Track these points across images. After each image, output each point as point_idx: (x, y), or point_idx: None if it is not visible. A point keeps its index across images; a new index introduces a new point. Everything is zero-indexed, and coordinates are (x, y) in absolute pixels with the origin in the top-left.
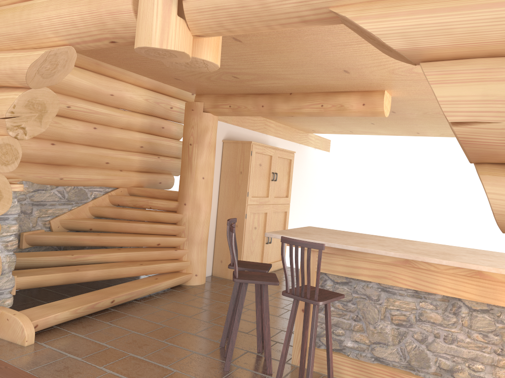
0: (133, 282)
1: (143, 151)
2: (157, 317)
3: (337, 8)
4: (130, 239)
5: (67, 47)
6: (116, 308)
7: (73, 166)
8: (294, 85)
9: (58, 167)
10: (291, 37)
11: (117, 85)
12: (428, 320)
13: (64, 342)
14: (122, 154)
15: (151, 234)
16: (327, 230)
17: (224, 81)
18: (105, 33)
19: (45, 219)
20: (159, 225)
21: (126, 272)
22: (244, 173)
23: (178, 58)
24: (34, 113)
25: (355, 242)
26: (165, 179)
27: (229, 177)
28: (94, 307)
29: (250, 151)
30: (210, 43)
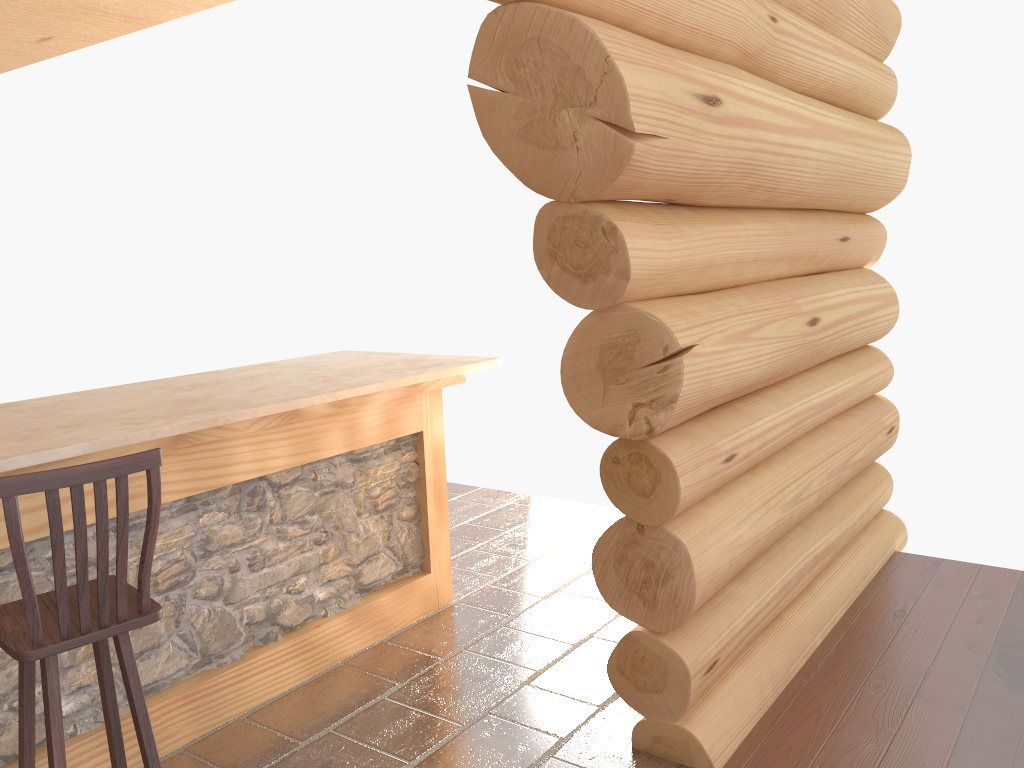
0: None
1: None
2: None
3: None
4: None
5: None
6: None
7: None
8: None
9: None
10: None
11: None
12: (223, 544)
13: None
14: None
15: None
16: None
17: None
18: None
19: None
20: None
21: None
22: None
23: None
24: None
25: (8, 440)
26: None
27: None
28: None
29: None
30: None
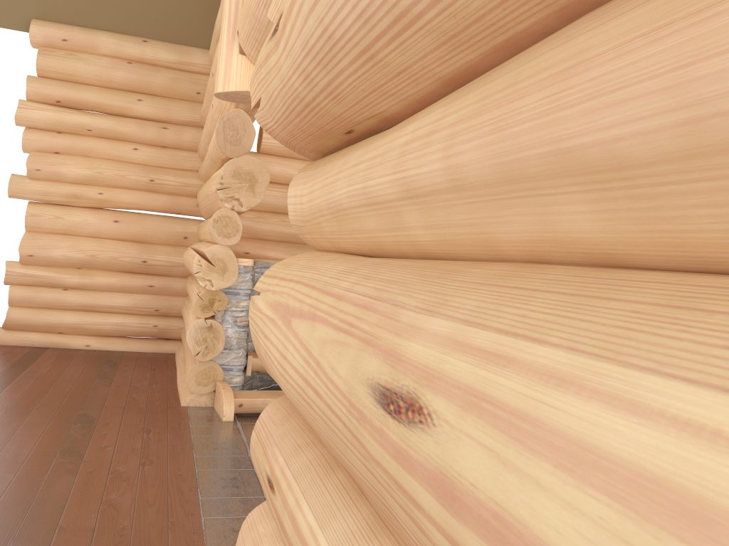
0: None
1: None
2: None
3: None
4: None
5: (235, 110)
6: None
7: None
8: None
9: None
10: None
11: None
12: None
13: None
14: None
15: None
16: None
17: None
18: None
19: None
20: None
21: None
22: None
23: None
24: (244, 183)
25: None
26: None
27: None
28: None
29: None
30: None
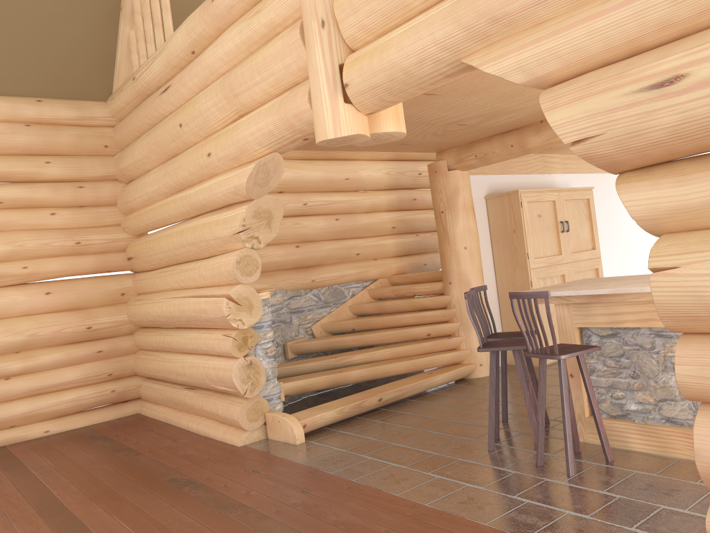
0: (404, 379)
1: (396, 232)
2: (428, 411)
3: (467, 57)
4: (395, 333)
5: (272, 154)
6: (387, 407)
7: (323, 265)
8: (536, 112)
9: (308, 269)
10: (480, 75)
11: (350, 166)
12: None
13: (332, 439)
14: (373, 240)
15: (419, 325)
16: (601, 279)
17: (454, 132)
18: (296, 134)
19: (305, 326)
20: (425, 312)
21: (393, 369)
22: (518, 231)
23: (358, 140)
24: (262, 221)
25: (616, 285)
26: (431, 259)
27: (501, 240)
28: (360, 406)
29: (519, 202)
30: (388, 114)
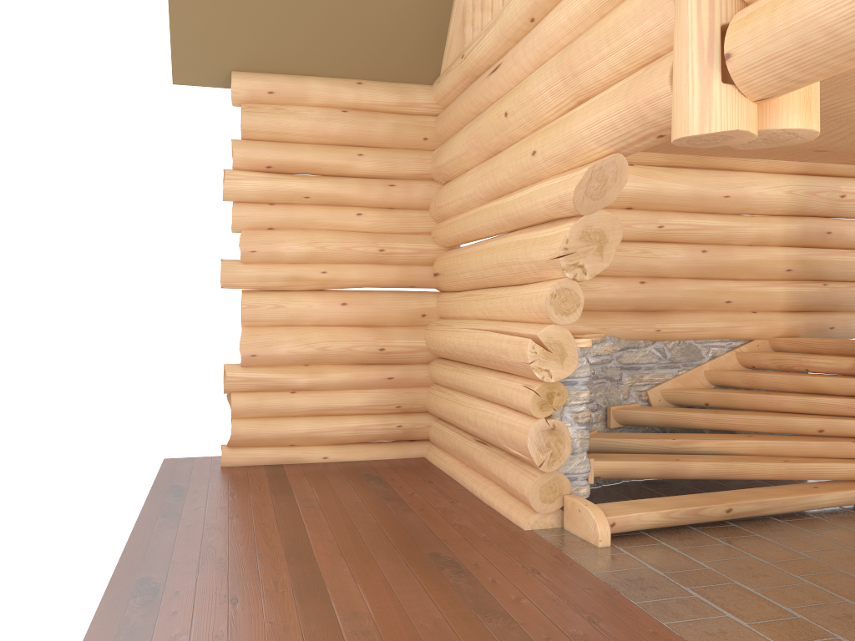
0: (772, 488)
1: (792, 277)
2: (801, 544)
3: None
4: (767, 420)
5: (613, 156)
6: (738, 523)
7: (675, 310)
8: None
9: (653, 314)
10: None
11: (734, 179)
12: None
13: (648, 551)
14: (753, 285)
15: (808, 414)
16: None
17: None
18: (647, 128)
19: (639, 389)
20: (820, 398)
21: (756, 470)
22: None
23: (737, 139)
24: (591, 245)
25: None
26: (843, 321)
27: None
28: (697, 514)
29: None
30: (792, 101)
